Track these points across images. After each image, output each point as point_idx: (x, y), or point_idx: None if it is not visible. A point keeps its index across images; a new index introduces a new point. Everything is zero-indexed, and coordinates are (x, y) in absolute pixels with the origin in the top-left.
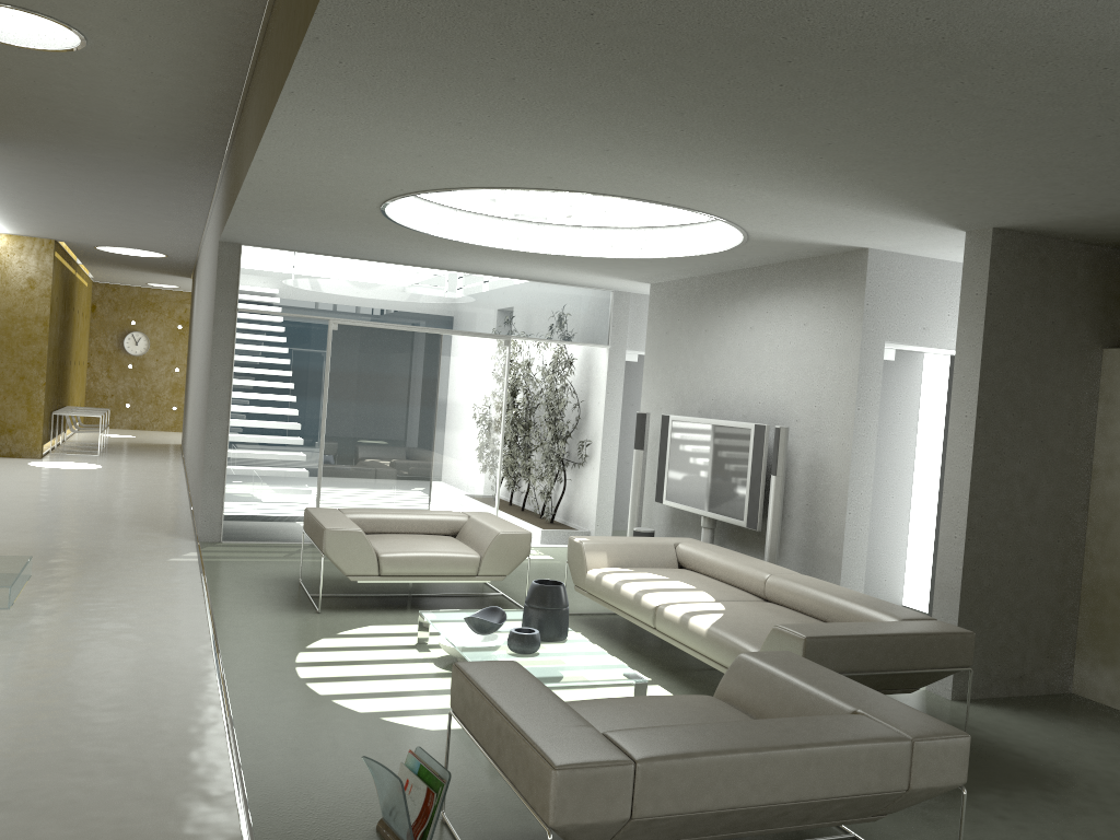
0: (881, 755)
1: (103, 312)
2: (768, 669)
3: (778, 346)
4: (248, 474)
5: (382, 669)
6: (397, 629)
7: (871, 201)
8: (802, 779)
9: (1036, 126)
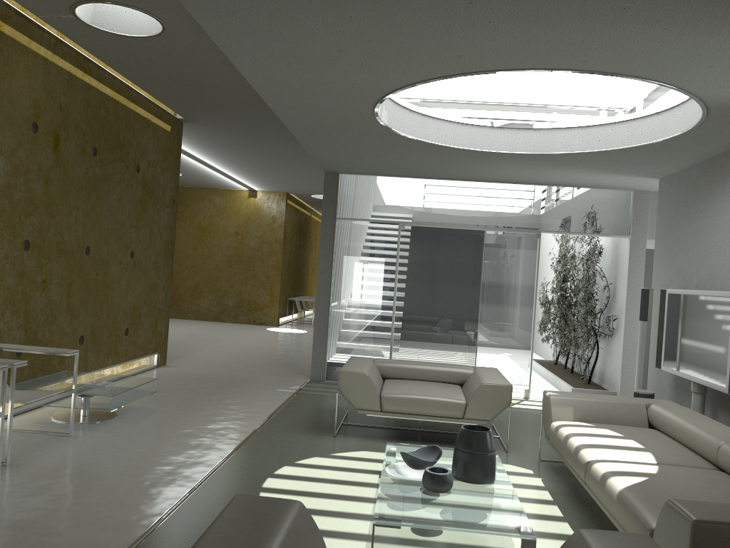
0: None
1: None
2: None
3: None
4: (343, 333)
5: (332, 489)
6: (381, 456)
7: None
8: None
9: None
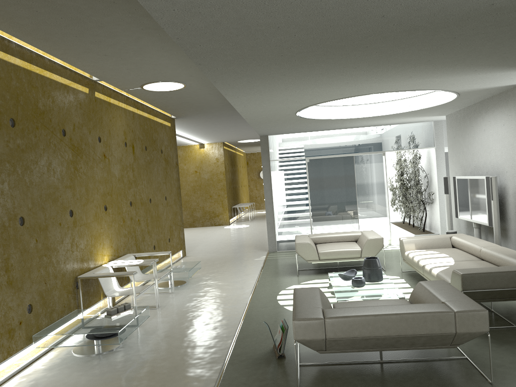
0: (437, 318)
1: (251, 164)
2: (424, 287)
3: (495, 137)
4: (283, 224)
5: None
6: (324, 280)
7: (487, 70)
8: (399, 326)
9: (507, 33)
